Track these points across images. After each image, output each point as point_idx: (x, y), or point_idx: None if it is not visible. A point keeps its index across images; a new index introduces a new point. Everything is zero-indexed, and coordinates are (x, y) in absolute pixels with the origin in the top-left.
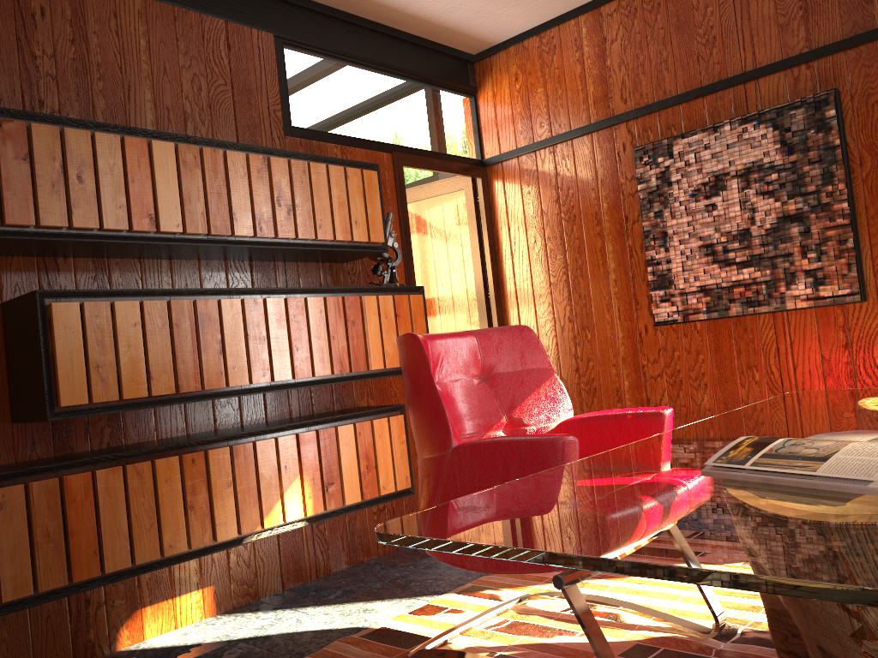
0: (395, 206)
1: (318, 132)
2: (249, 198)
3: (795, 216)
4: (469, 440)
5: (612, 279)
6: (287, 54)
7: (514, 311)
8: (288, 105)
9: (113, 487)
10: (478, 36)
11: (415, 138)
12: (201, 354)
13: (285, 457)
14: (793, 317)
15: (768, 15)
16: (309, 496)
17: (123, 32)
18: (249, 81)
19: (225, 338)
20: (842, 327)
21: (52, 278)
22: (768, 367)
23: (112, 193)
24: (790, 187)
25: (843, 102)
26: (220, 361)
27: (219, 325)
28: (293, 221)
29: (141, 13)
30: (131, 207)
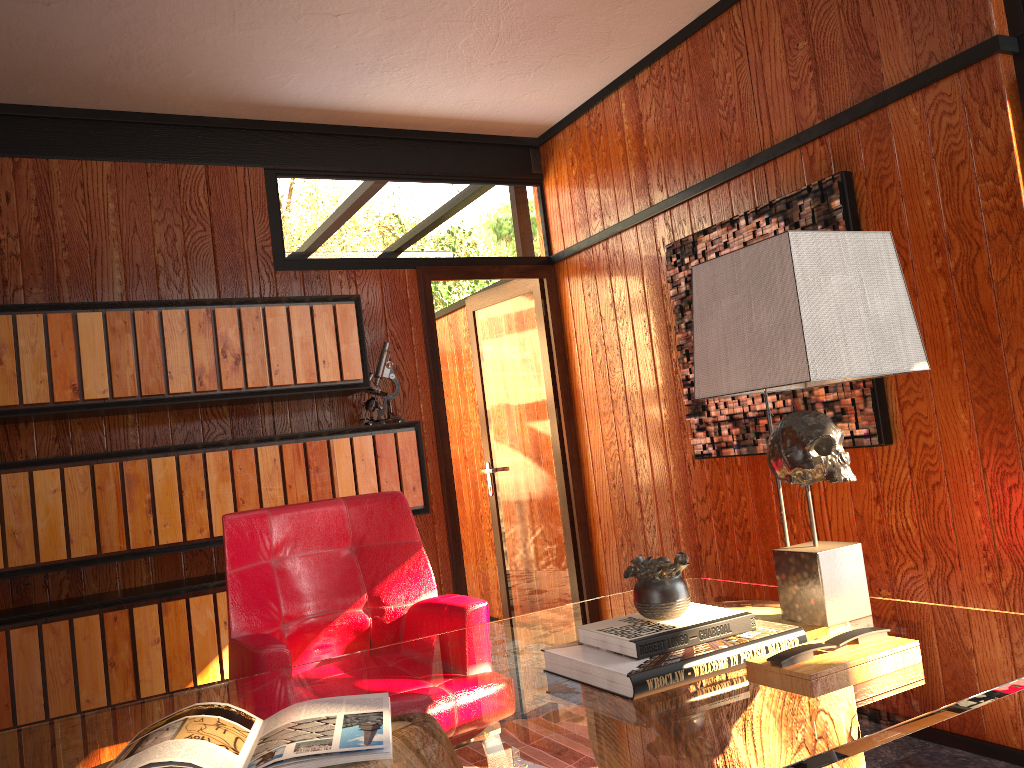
0: (420, 326)
1: (319, 260)
2: (188, 354)
3: None
4: (321, 619)
5: (662, 399)
6: (283, 184)
7: (584, 430)
8: (281, 238)
9: (28, 644)
10: (524, 122)
11: (452, 246)
12: (127, 514)
13: (224, 612)
14: None
15: (781, 80)
16: None
17: (90, 200)
18: (233, 222)
19: (155, 497)
20: (872, 475)
21: (13, 443)
22: (805, 519)
23: (33, 369)
24: None
25: (857, 186)
26: (149, 519)
27: (148, 484)
28: (242, 370)
29: (110, 177)
30: (53, 380)
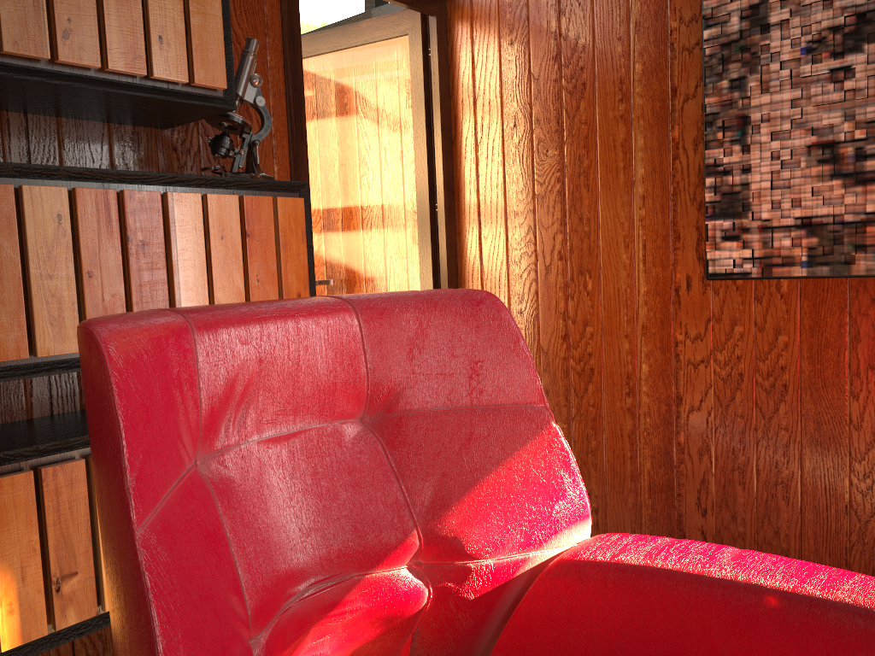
0: (278, 39)
1: None
2: None
3: None
4: (314, 602)
5: (638, 195)
6: None
7: (473, 235)
8: None
9: None
10: None
11: None
12: None
13: None
14: None
15: None
16: (8, 610)
17: None
18: None
19: None
20: None
21: None
22: None
23: None
24: None
25: None
26: None
27: None
28: None
29: None
30: None
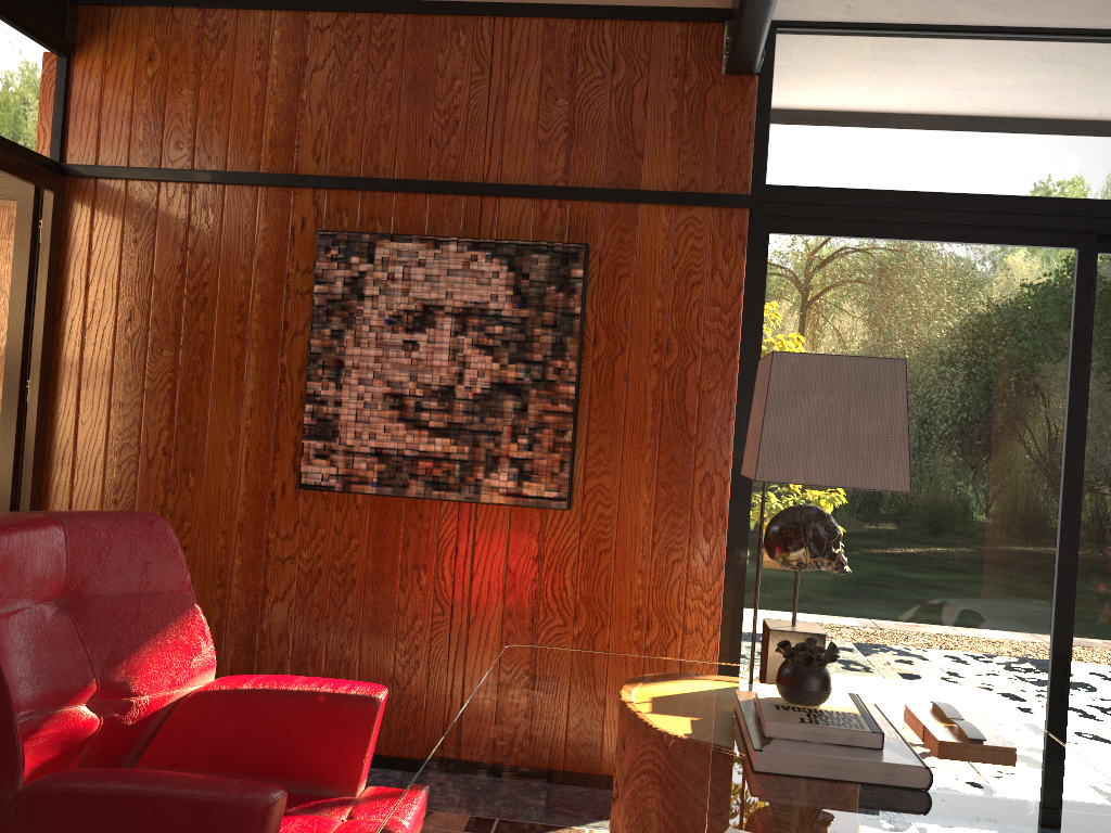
0: None
1: None
2: None
3: (513, 386)
4: (21, 728)
5: (247, 407)
6: None
7: (69, 418)
8: None
9: None
10: None
11: None
12: None
13: None
14: (483, 511)
15: (528, 123)
16: None
17: None
18: None
19: None
20: (537, 535)
21: None
22: (440, 571)
23: None
24: (515, 348)
25: (590, 262)
26: None
27: None
28: None
29: None
30: None
